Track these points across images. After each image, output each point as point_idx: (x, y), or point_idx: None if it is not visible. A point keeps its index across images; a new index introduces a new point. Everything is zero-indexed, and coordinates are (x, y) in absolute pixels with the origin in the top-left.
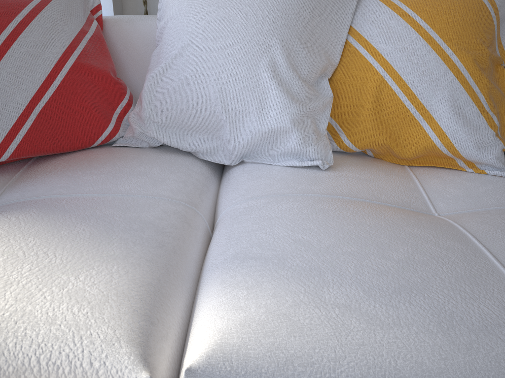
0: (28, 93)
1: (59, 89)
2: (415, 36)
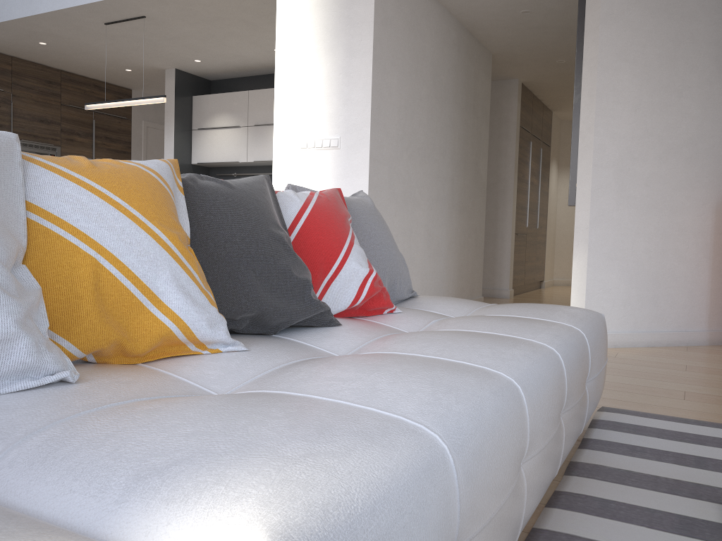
0: None
1: None
2: (117, 213)
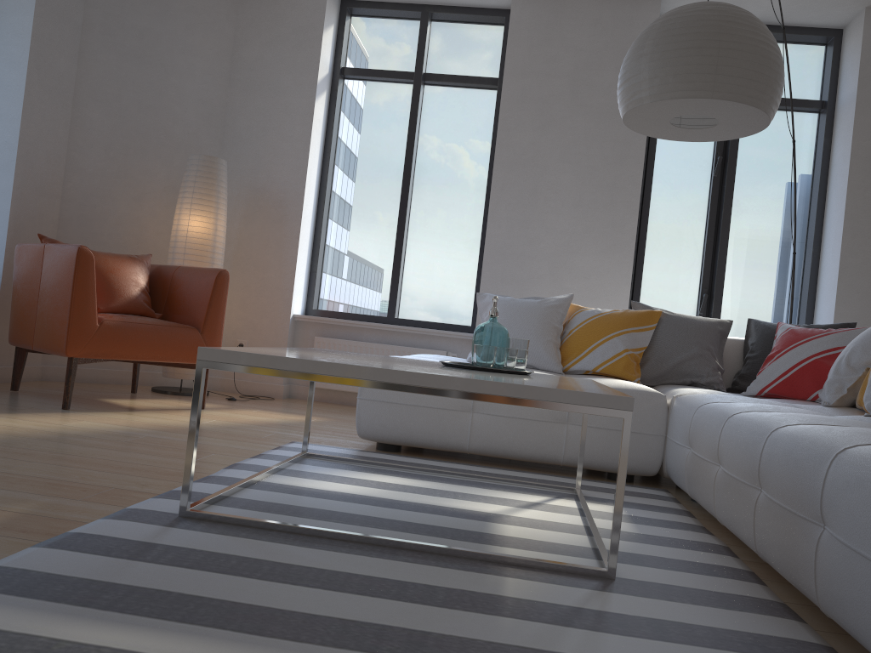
0: (786, 368)
1: (800, 369)
2: None
